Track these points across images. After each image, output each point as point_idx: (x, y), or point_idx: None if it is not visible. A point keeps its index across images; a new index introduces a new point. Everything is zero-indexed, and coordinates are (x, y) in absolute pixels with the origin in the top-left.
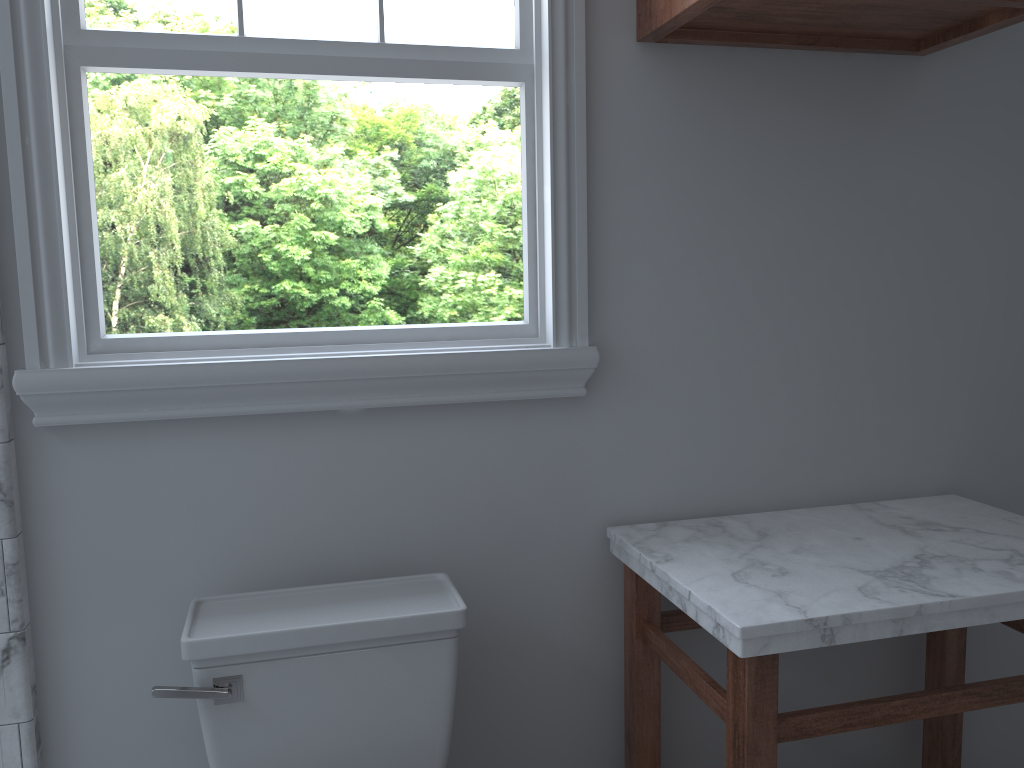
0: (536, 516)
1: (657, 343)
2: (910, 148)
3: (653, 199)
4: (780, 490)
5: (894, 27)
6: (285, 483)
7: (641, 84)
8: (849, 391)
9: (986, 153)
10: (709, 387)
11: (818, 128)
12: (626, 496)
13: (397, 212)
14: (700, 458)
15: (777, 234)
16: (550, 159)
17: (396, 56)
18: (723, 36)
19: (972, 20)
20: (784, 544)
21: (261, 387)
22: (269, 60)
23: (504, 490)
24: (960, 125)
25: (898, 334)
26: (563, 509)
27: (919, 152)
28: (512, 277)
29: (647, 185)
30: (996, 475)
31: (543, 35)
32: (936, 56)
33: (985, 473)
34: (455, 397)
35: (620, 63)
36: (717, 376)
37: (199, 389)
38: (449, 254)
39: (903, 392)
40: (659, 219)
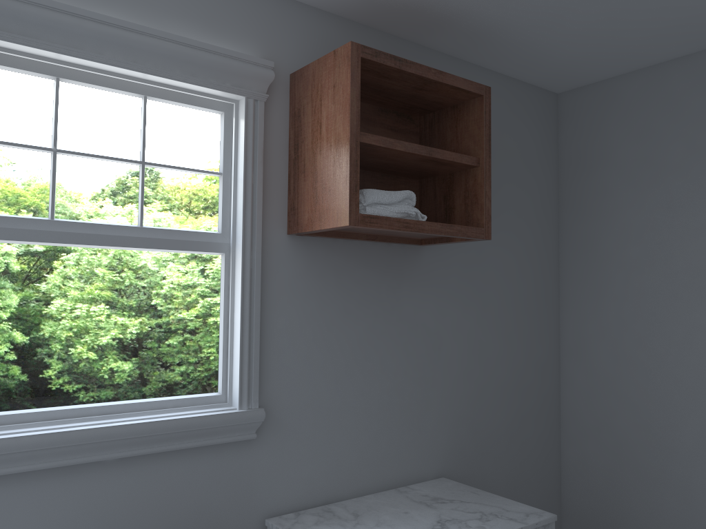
0: (223, 517)
1: (295, 402)
2: (418, 292)
3: (294, 320)
4: (359, 484)
5: (413, 236)
6: (61, 514)
7: (289, 257)
8: (392, 423)
9: (451, 294)
10: (322, 426)
11: (376, 281)
12: (276, 497)
13: (25, 256)
14: (317, 469)
15: (356, 338)
16: (241, 299)
17: (149, 234)
18: (331, 234)
19: (448, 237)
20: (370, 520)
21: (54, 449)
22: (72, 236)
23: (204, 502)
24: (440, 280)
25: (415, 390)
26: (239, 510)
27: (422, 294)
28: (115, 307)
29: (291, 312)
30: (462, 464)
31: (238, 229)
32: (428, 246)
33: (457, 463)
34: (179, 445)
35: (278, 245)
36: (326, 420)
37: (9, 454)
38: (66, 289)
39: (418, 422)
40: (297, 331)
